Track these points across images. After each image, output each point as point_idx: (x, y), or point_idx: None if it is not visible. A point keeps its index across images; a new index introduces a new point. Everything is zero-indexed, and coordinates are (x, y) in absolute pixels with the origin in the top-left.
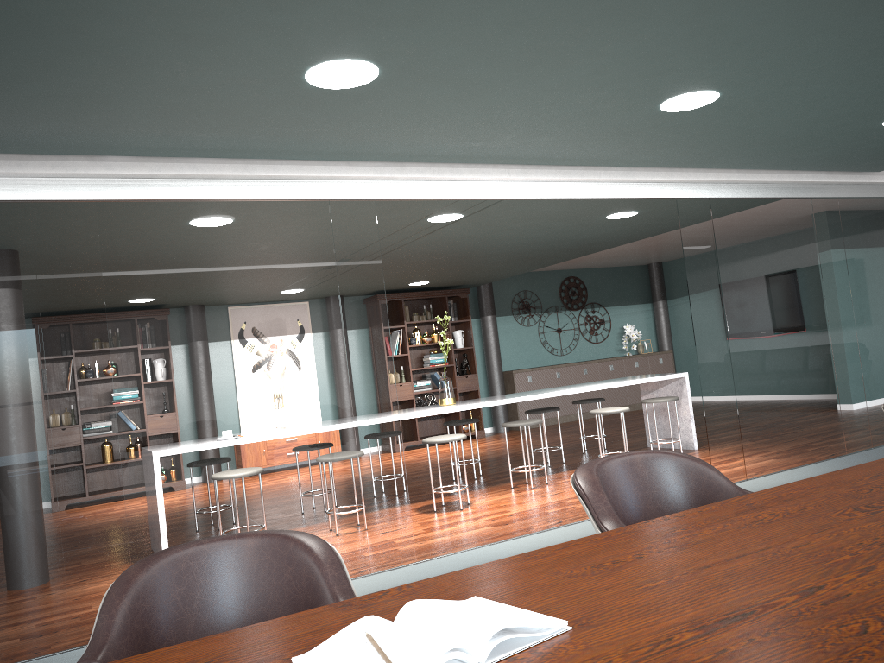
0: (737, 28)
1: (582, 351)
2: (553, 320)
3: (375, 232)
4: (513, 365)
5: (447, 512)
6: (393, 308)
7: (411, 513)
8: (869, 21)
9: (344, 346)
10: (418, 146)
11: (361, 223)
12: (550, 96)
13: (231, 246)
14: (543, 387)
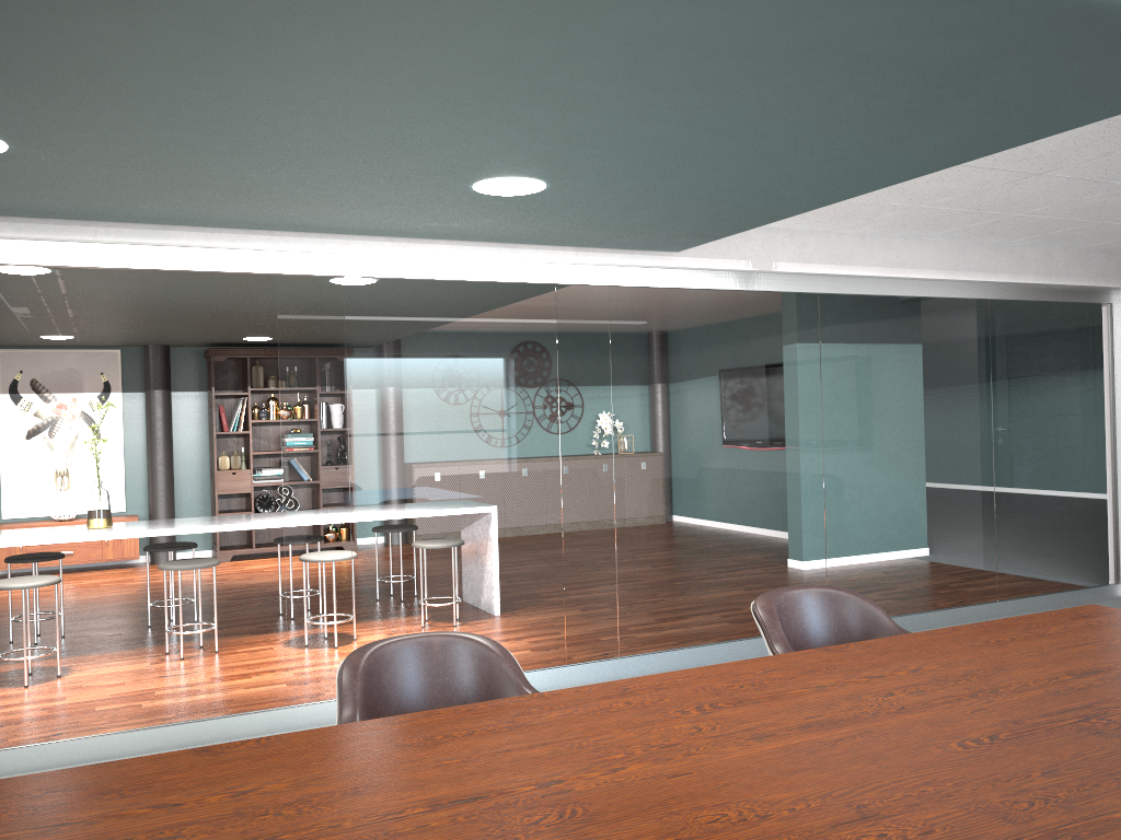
0: None
1: None
2: None
3: None
4: None
5: (6, 688)
6: (243, 367)
7: None
8: None
9: None
10: None
11: None
12: None
13: None
14: None
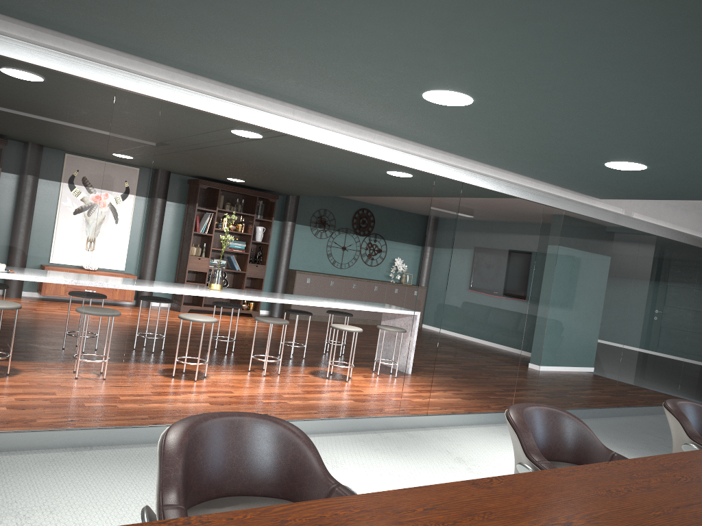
0: (486, 46)
1: (357, 269)
2: (341, 239)
3: (154, 129)
4: (299, 266)
5: (183, 380)
6: (211, 194)
7: (153, 373)
8: (598, 76)
9: (95, 223)
10: (206, 64)
11: (143, 117)
12: (322, 55)
13: (3, 102)
14: (317, 289)
